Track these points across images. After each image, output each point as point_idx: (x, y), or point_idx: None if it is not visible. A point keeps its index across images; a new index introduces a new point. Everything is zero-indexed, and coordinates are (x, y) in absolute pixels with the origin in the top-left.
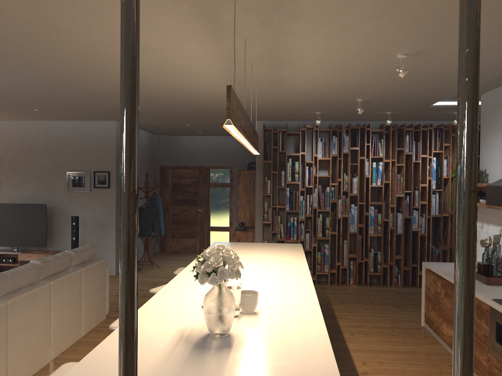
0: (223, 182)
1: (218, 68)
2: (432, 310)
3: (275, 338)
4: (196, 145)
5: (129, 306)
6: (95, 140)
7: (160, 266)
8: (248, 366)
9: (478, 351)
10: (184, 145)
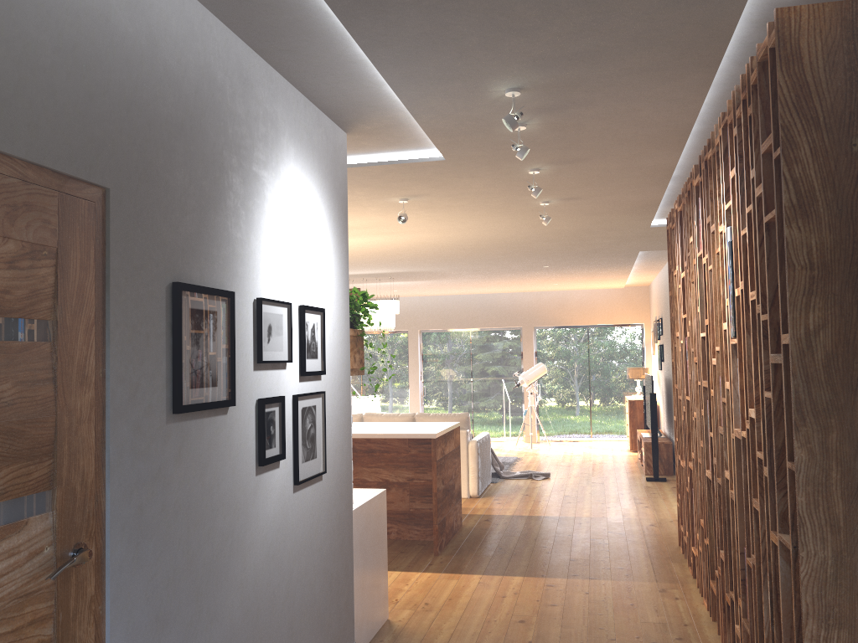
0: None
1: None
2: None
3: None
4: None
5: None
6: None
7: None
8: None
9: None
10: None
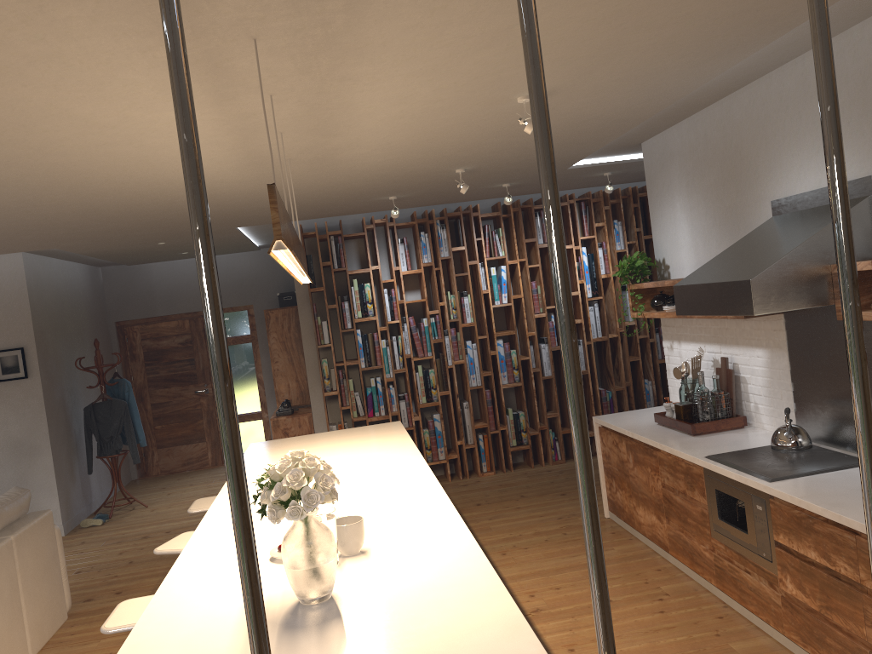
0: (238, 335)
1: (223, 144)
2: (619, 490)
3: (409, 585)
4: (179, 276)
5: (603, 574)
6: None
7: (147, 503)
8: (382, 639)
9: (695, 539)
10: (156, 278)
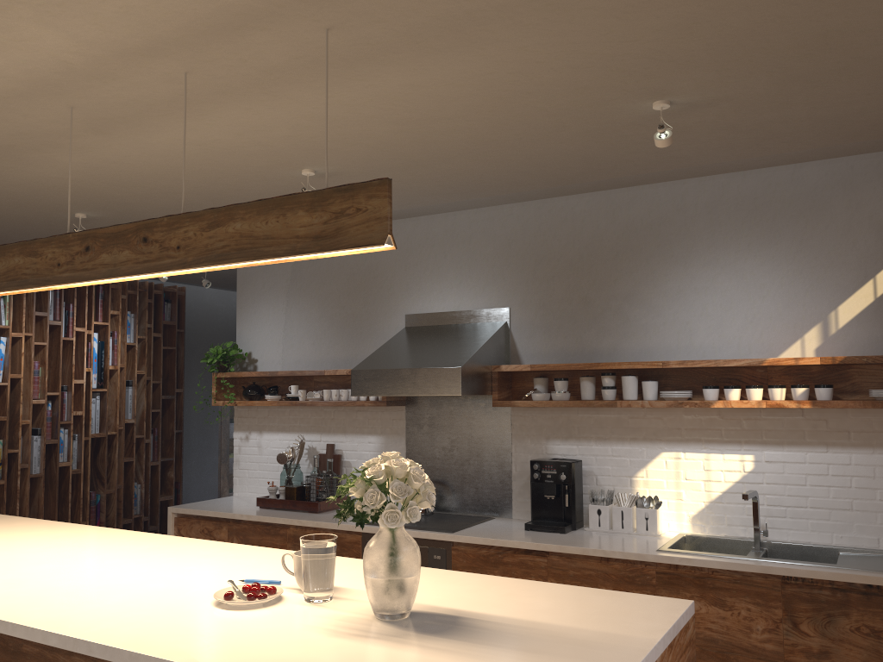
0: None
1: None
2: None
3: (450, 593)
4: None
5: None
6: None
7: None
8: (539, 617)
9: None
10: None
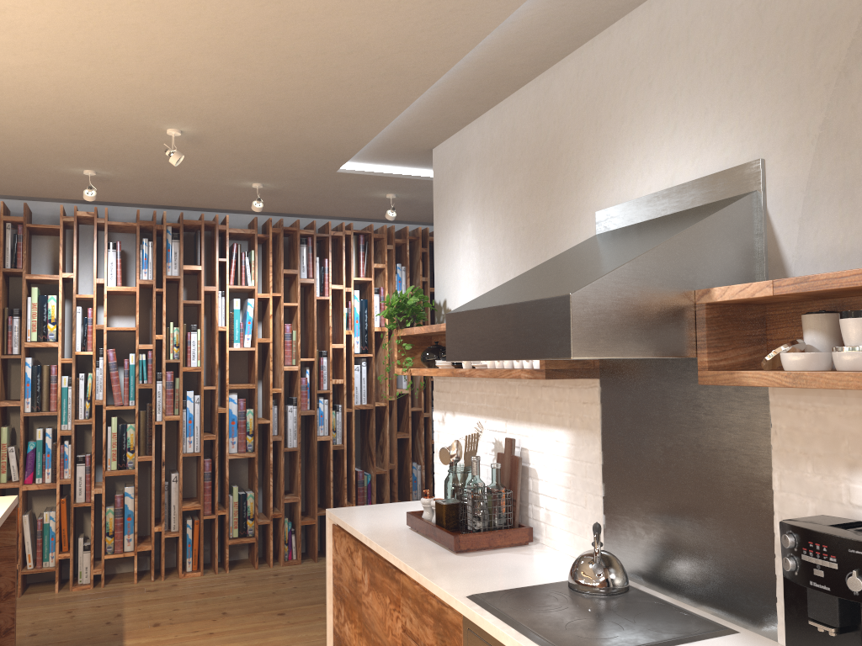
0: None
1: None
2: (348, 621)
3: None
4: None
5: None
6: None
7: None
8: None
9: None
10: None
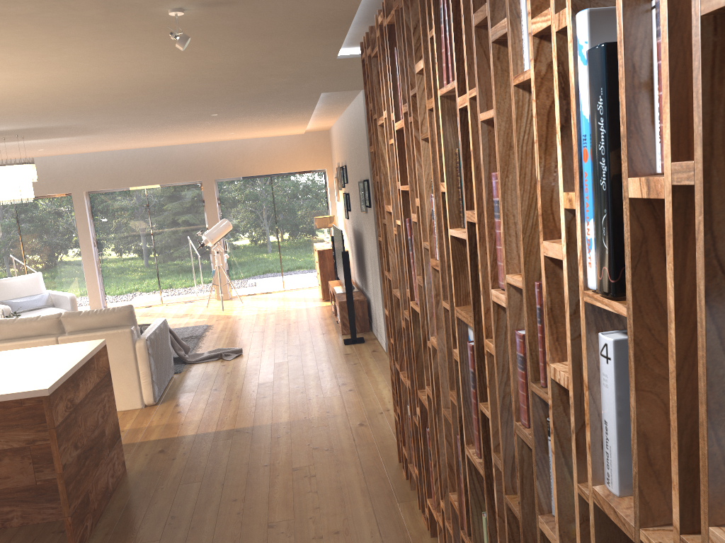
0: None
1: None
2: None
3: None
4: None
5: None
6: (360, 129)
7: None
8: None
9: None
10: None
